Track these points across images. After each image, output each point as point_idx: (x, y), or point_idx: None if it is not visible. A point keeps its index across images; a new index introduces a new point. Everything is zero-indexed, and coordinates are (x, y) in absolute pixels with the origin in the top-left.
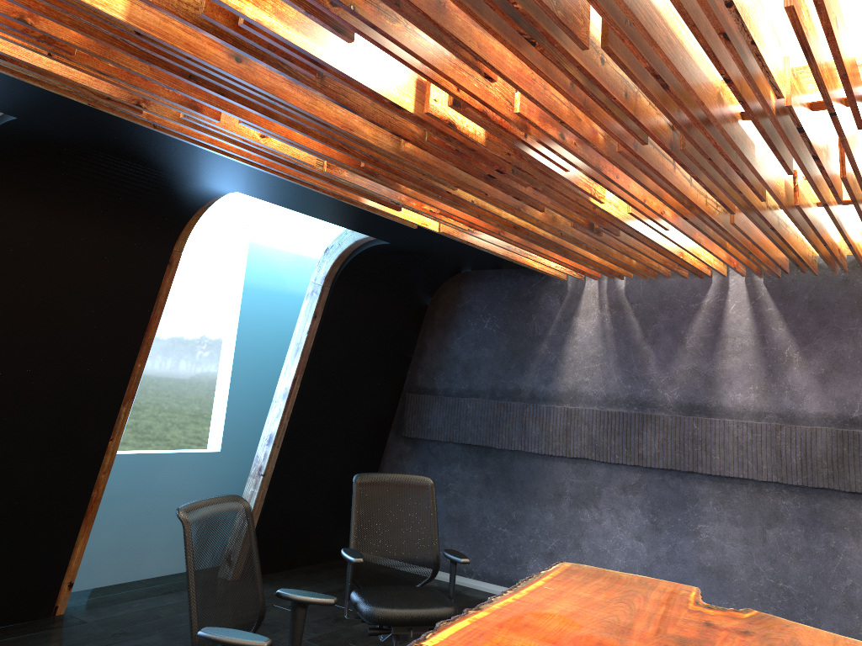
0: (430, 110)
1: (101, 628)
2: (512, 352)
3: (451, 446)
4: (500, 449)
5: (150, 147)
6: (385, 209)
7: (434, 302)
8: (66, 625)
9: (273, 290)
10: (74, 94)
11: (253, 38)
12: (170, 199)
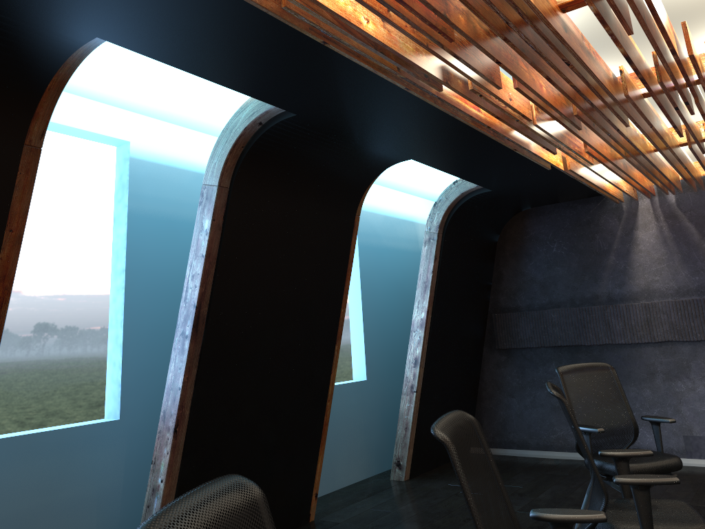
0: (693, 53)
1: (356, 525)
2: (583, 266)
3: (543, 350)
4: (589, 345)
5: (381, 127)
6: (540, 155)
7: (502, 238)
8: (326, 527)
9: (375, 246)
10: (399, 81)
11: (617, 6)
12: (359, 173)
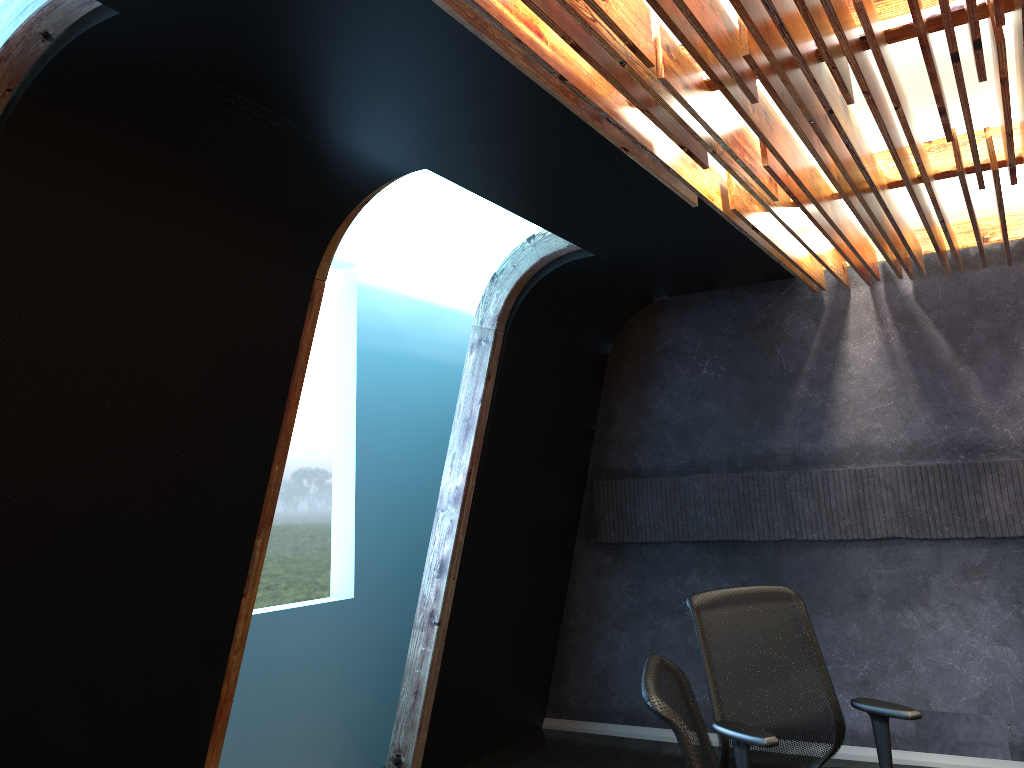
0: None
1: None
2: (752, 401)
3: (677, 547)
4: (756, 542)
5: (336, 71)
6: (676, 170)
7: (618, 348)
8: None
9: (392, 353)
10: None
11: None
12: (318, 189)
